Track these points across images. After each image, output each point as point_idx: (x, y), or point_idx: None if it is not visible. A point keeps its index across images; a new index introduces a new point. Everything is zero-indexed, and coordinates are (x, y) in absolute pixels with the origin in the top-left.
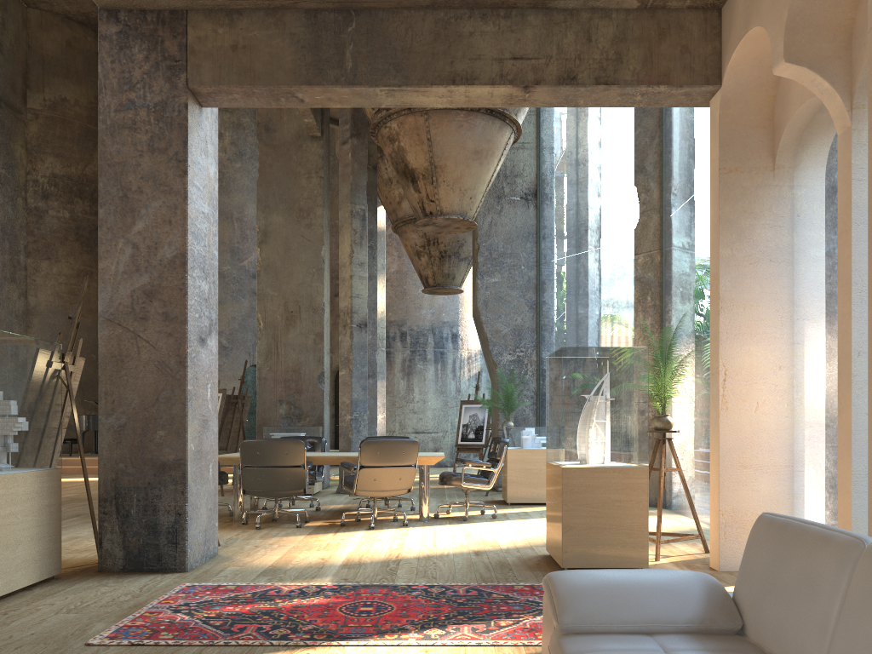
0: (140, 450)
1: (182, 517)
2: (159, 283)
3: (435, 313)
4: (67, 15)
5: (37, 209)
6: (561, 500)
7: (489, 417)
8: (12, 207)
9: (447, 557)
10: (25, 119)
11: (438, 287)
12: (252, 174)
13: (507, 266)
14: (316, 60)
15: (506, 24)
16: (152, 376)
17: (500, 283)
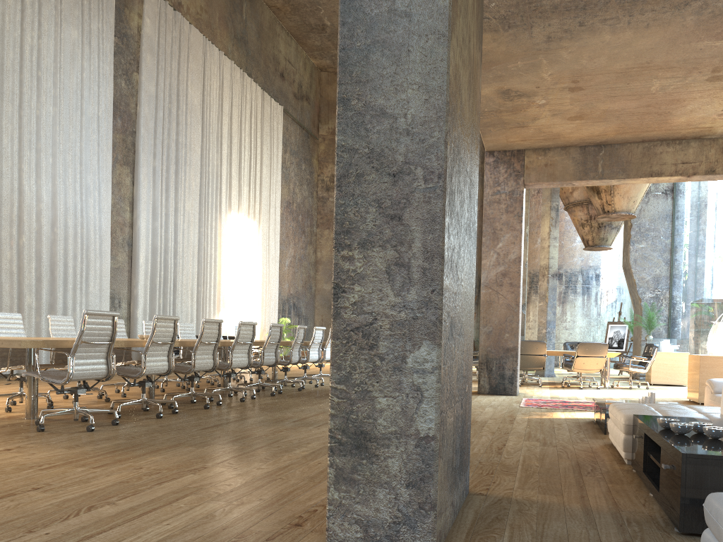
0: (497, 342)
1: (515, 371)
2: (508, 270)
3: (584, 260)
4: None
5: (323, 198)
6: (699, 371)
7: (628, 333)
8: (311, 198)
9: (634, 398)
10: (317, 142)
11: (595, 246)
12: None
13: (651, 237)
14: (584, 168)
15: (679, 147)
16: (504, 310)
17: (645, 247)
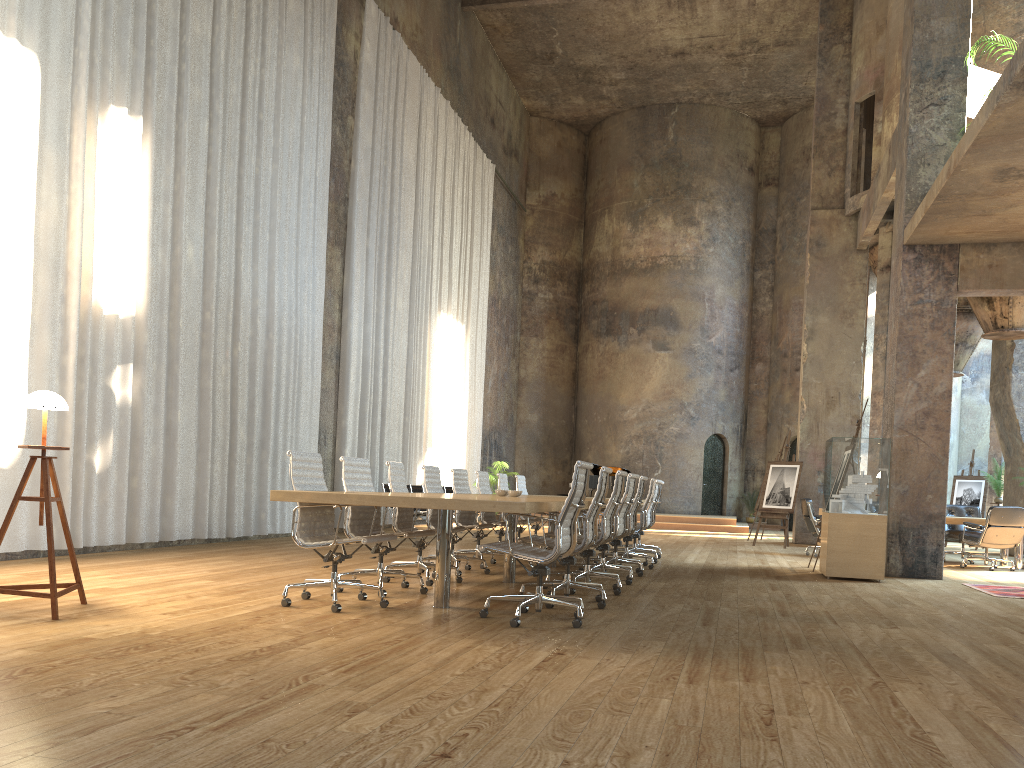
0: (916, 506)
1: (940, 547)
2: (933, 407)
3: None
4: (560, 120)
5: (529, 293)
6: None
7: (985, 492)
8: (516, 292)
9: None
10: (524, 215)
11: None
12: (722, 257)
13: None
14: None
15: None
16: (925, 462)
17: None
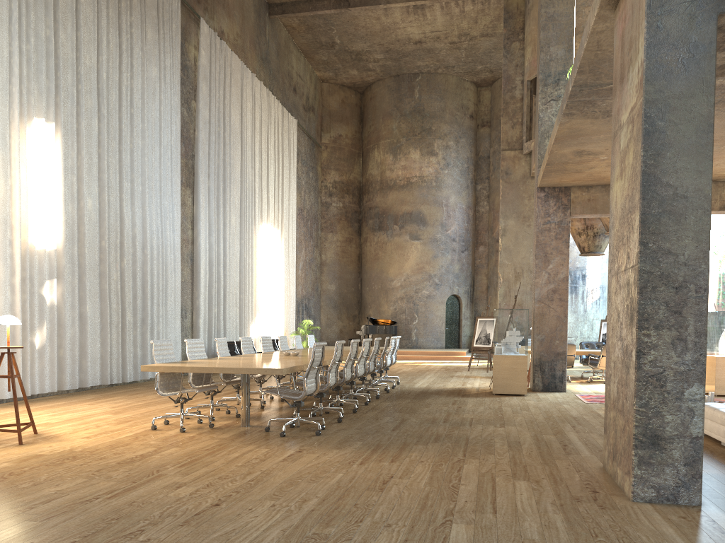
0: (549, 348)
1: (564, 372)
2: (557, 287)
3: (571, 262)
4: (343, 84)
5: (326, 203)
6: (715, 369)
7: None
8: (316, 203)
9: None
10: (320, 150)
11: (590, 253)
12: (453, 176)
13: None
14: None
15: None
16: (554, 321)
17: None
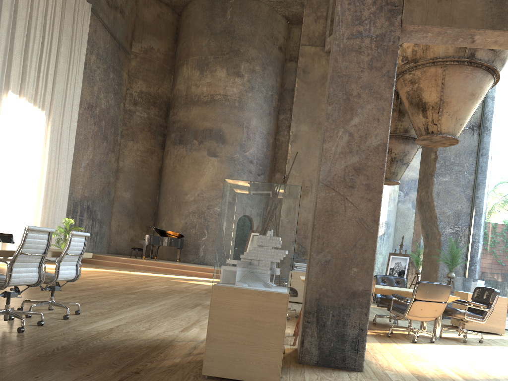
0: (338, 280)
1: (363, 332)
2: (365, 163)
3: None
4: None
5: (130, 111)
6: None
7: (409, 265)
8: (118, 108)
9: None
10: (129, 58)
11: (386, 180)
12: (257, 100)
13: (455, 171)
14: (500, 11)
15: None
16: (353, 228)
17: (449, 181)
